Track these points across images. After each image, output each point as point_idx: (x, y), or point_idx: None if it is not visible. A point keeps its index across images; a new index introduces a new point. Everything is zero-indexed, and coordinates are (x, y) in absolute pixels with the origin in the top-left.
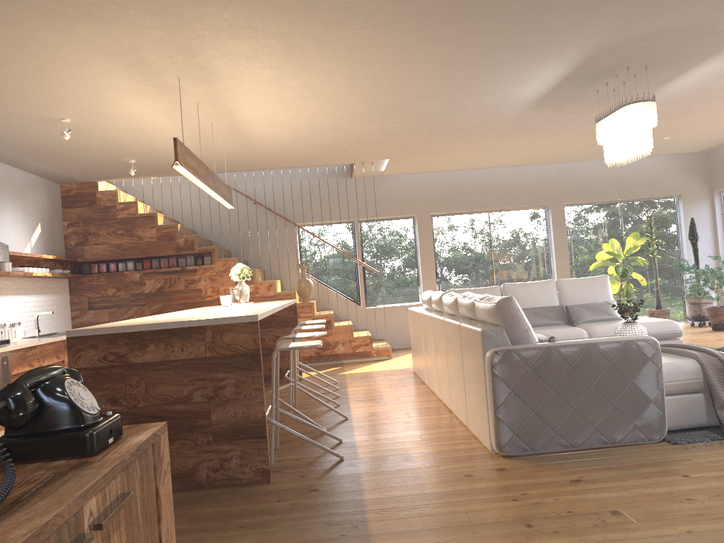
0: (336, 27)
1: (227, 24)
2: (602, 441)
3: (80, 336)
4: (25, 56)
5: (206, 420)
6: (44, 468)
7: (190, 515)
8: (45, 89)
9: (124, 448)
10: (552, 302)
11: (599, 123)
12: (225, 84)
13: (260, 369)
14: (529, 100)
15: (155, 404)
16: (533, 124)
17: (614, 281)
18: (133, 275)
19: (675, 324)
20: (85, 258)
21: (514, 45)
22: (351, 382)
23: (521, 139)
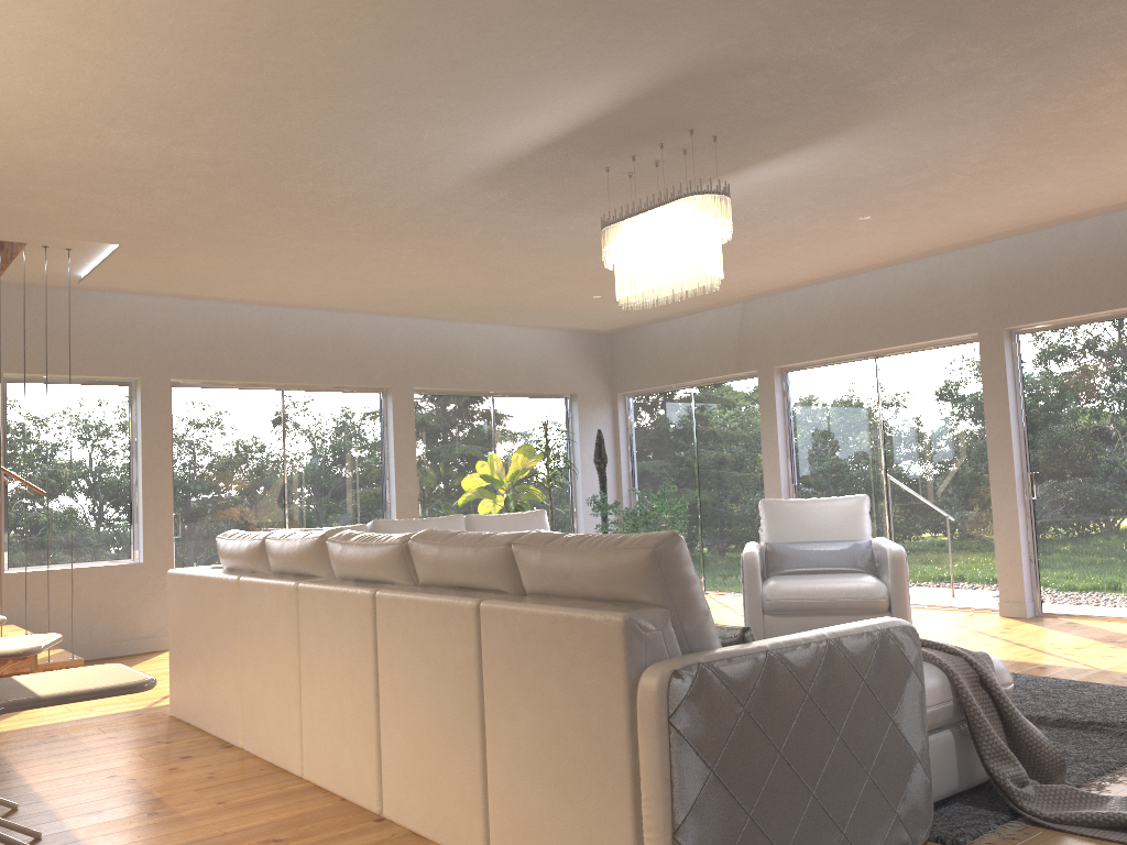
0: None
1: None
2: None
3: None
4: None
5: None
6: None
7: None
8: None
9: None
10: None
11: (615, 226)
12: None
13: None
14: (493, 159)
15: None
16: (448, 221)
17: None
18: None
19: None
20: None
21: (591, 0)
22: (21, 757)
23: (401, 251)
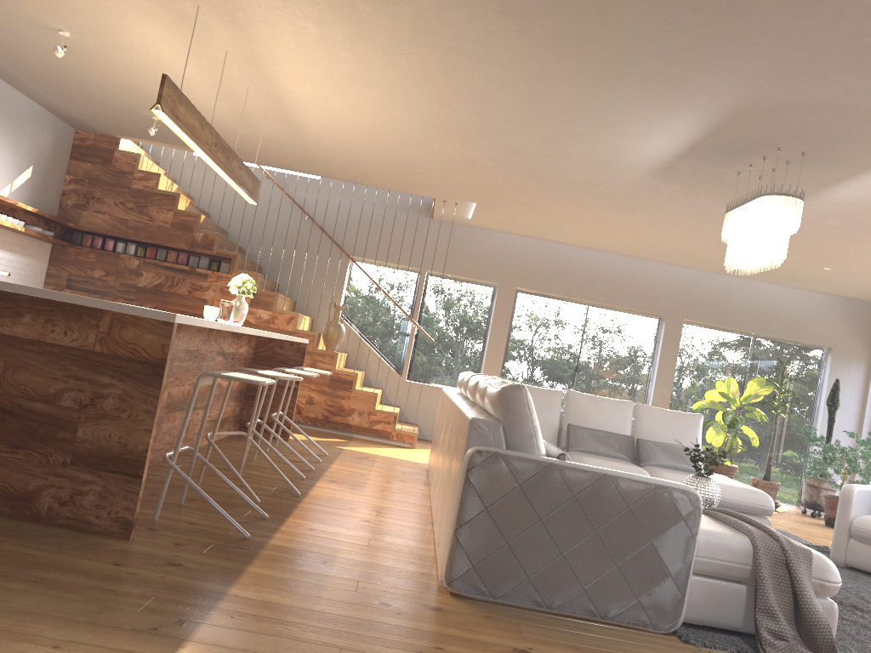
0: None
1: None
2: (588, 611)
3: None
4: None
5: (69, 433)
6: None
7: None
8: None
9: None
10: (622, 430)
11: (729, 213)
12: (259, 33)
13: (159, 386)
14: (651, 163)
15: (10, 395)
16: (656, 202)
17: (720, 431)
18: (131, 261)
19: (767, 498)
20: (79, 225)
21: (630, 73)
22: (343, 459)
23: (641, 220)
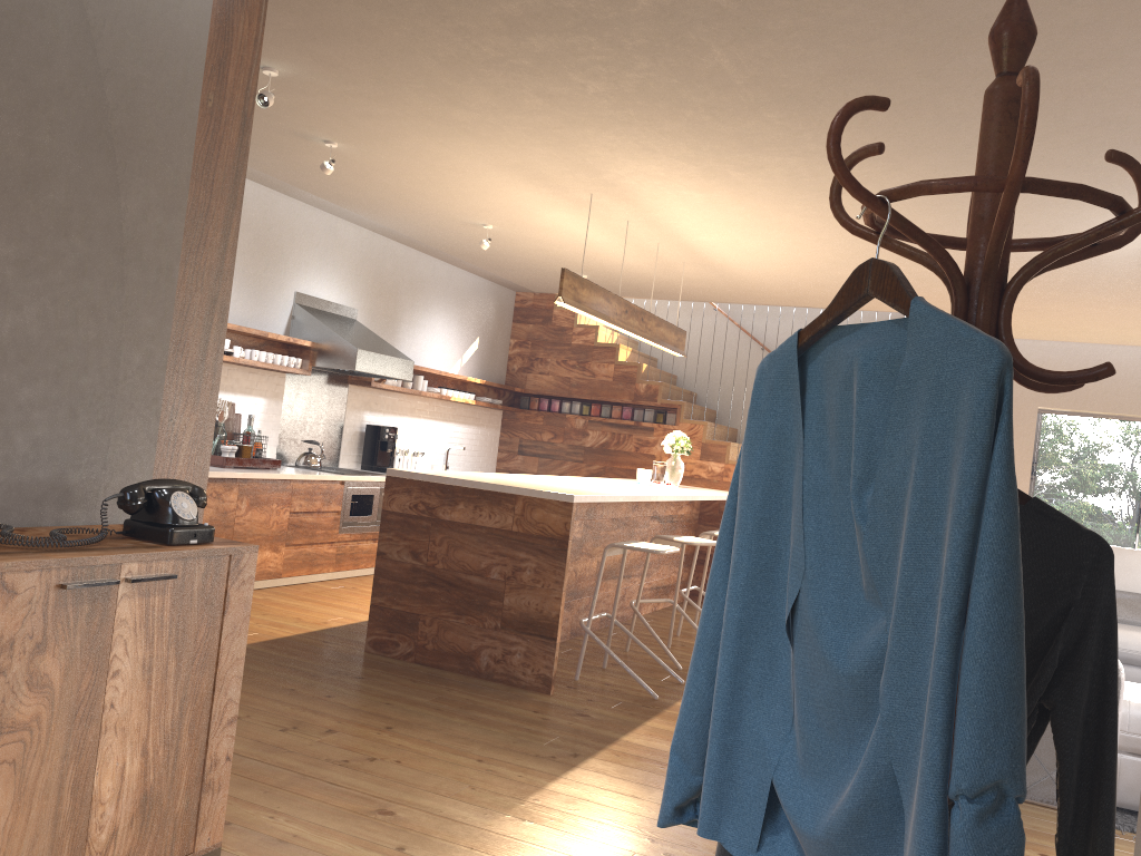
0: (753, 153)
1: (617, 145)
2: None
3: (398, 478)
4: (423, 165)
5: (498, 601)
6: (136, 543)
7: (441, 694)
8: (454, 195)
9: (193, 547)
10: None
11: None
12: (651, 204)
13: (564, 559)
14: (1140, 255)
15: (453, 570)
16: None
17: None
18: (576, 421)
19: None
20: (525, 388)
21: None
22: None
23: None
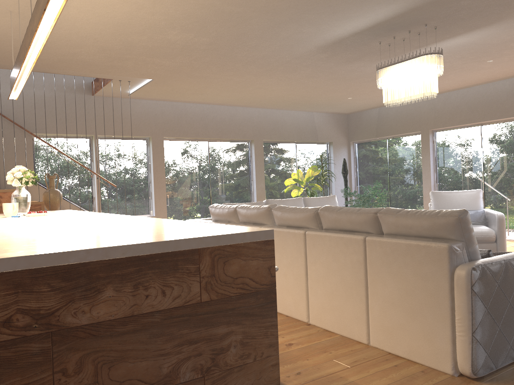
0: None
1: None
2: None
3: None
4: None
5: None
6: None
7: None
8: None
9: None
10: None
11: (384, 69)
12: None
13: (275, 313)
14: (330, 39)
15: None
16: (298, 67)
17: None
18: None
19: None
20: None
21: None
22: None
23: (271, 80)
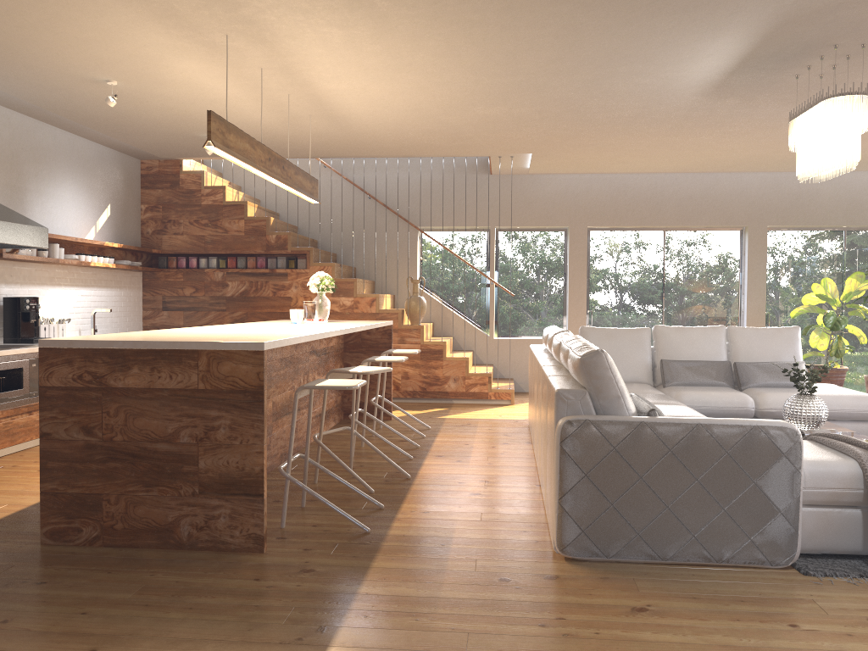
0: None
1: None
2: (702, 557)
3: (54, 348)
4: (32, 0)
5: (192, 466)
6: None
7: (145, 583)
8: (73, 43)
9: None
10: (717, 356)
11: (793, 121)
12: (288, 46)
13: (262, 411)
14: (702, 85)
15: (135, 440)
16: (715, 119)
17: (823, 334)
18: (215, 274)
19: None
20: (162, 249)
21: (661, 7)
22: (446, 429)
23: (703, 138)
